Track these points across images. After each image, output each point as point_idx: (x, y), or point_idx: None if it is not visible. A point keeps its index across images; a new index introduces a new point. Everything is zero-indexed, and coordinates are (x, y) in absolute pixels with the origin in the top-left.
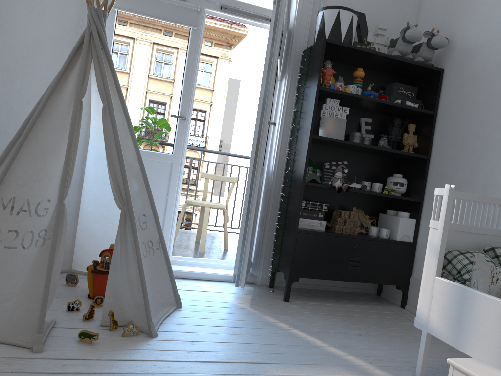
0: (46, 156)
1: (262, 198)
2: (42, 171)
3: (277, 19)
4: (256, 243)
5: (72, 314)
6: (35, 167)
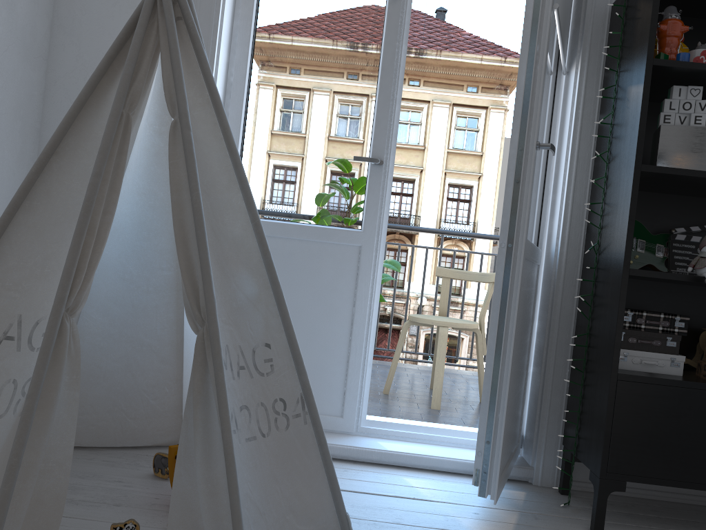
0: (63, 229)
1: (540, 308)
2: (52, 258)
3: None
4: (529, 397)
5: None
6: (42, 251)
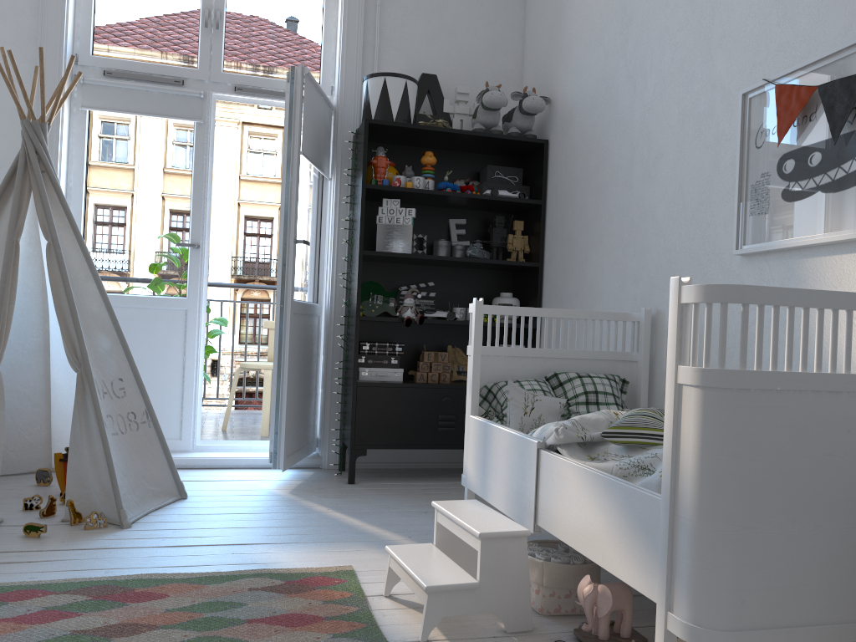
0: None
1: (323, 346)
2: None
3: (292, 102)
4: (320, 410)
5: (29, 512)
6: None
